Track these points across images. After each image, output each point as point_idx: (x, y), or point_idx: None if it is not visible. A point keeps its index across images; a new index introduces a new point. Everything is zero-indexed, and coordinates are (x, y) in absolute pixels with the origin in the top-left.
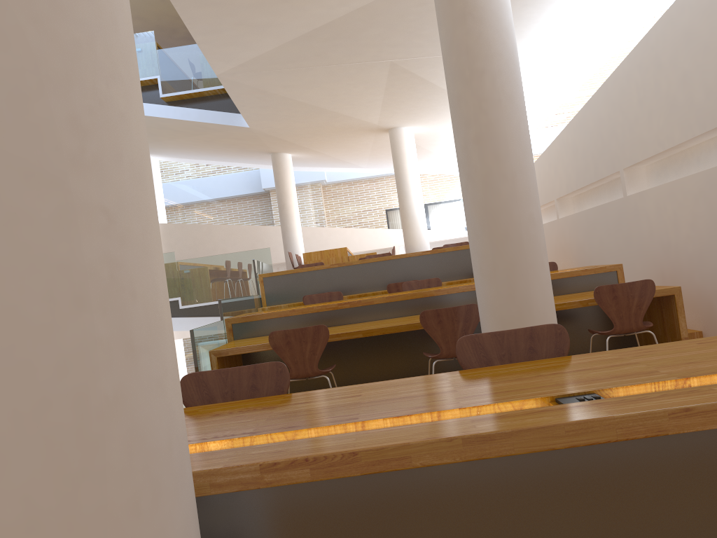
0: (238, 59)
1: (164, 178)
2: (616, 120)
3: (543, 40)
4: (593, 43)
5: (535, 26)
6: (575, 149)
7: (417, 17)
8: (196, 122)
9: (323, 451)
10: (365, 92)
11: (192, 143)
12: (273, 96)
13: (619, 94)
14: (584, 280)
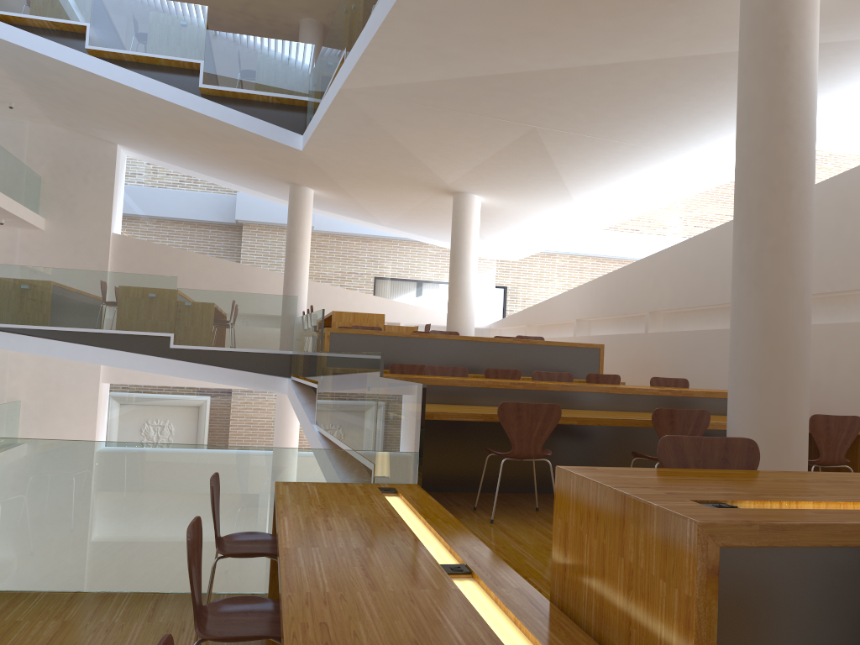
0: (382, 81)
1: (133, 179)
2: None
3: (693, 148)
4: None
5: (699, 133)
6: (696, 266)
7: (602, 94)
8: (237, 127)
9: None
10: (473, 149)
11: (199, 149)
12: (373, 127)
13: None
14: None
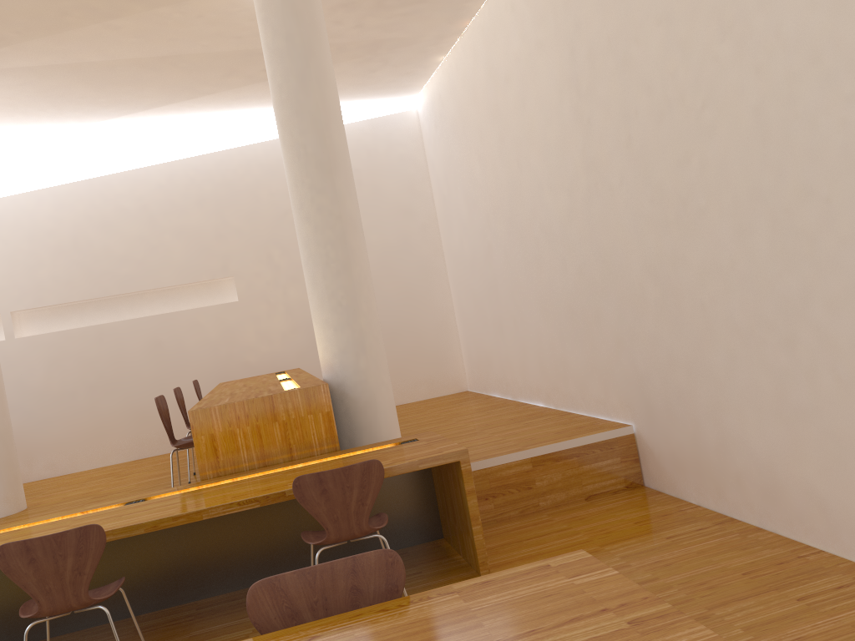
0: None
1: None
2: None
3: None
4: None
5: None
6: None
7: None
8: None
9: (311, 376)
10: None
11: None
12: None
13: None
14: None
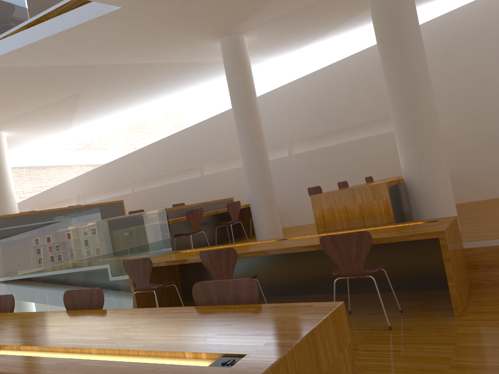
0: (7, 64)
1: None
2: (198, 143)
3: (152, 101)
4: (175, 108)
5: (159, 94)
6: (159, 155)
7: (129, 76)
8: None
9: None
10: (29, 104)
11: None
12: None
13: (202, 132)
14: (224, 203)
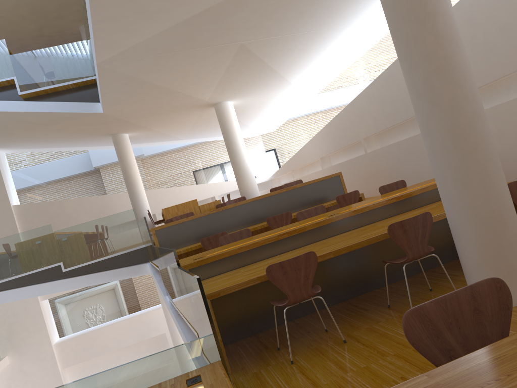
0: (121, 47)
1: (13, 167)
2: None
3: (353, 19)
4: None
5: (354, 7)
6: (383, 98)
7: (276, 2)
8: (55, 112)
9: None
10: (210, 73)
11: (43, 134)
12: (136, 81)
13: None
14: None
